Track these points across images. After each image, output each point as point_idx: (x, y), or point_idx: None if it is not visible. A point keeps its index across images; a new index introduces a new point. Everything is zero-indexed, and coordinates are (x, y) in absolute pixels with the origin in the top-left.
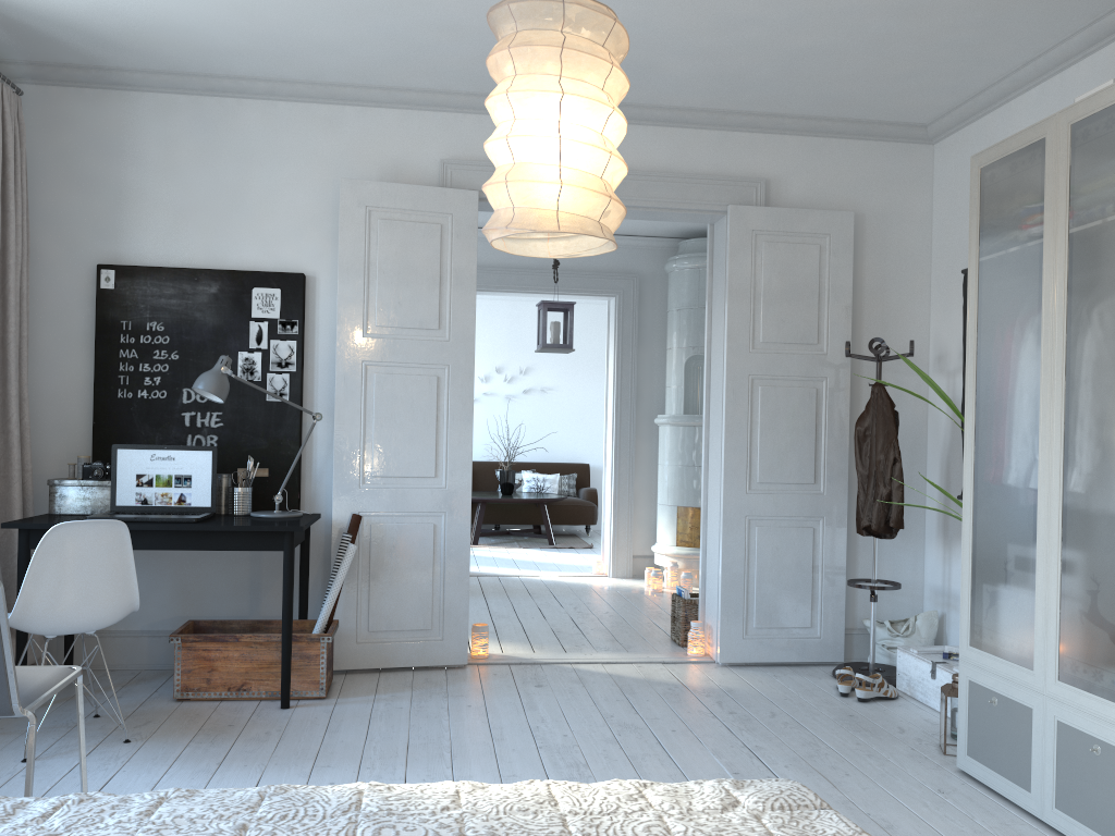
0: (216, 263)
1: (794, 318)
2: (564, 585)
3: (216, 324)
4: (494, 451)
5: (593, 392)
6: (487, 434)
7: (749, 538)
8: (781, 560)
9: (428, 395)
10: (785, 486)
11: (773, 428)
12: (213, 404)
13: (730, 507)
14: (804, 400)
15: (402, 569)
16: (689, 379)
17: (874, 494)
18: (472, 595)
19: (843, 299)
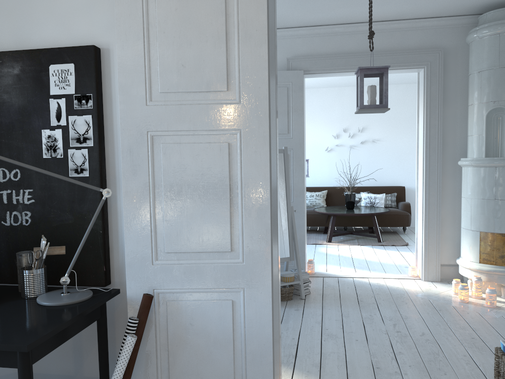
0: (21, 46)
1: None
2: (386, 290)
3: (20, 105)
4: (344, 180)
5: (407, 140)
6: (339, 170)
7: None
8: None
9: (219, 164)
10: None
11: None
12: (25, 182)
13: None
14: None
15: (201, 347)
16: (490, 128)
17: None
18: (313, 303)
19: None
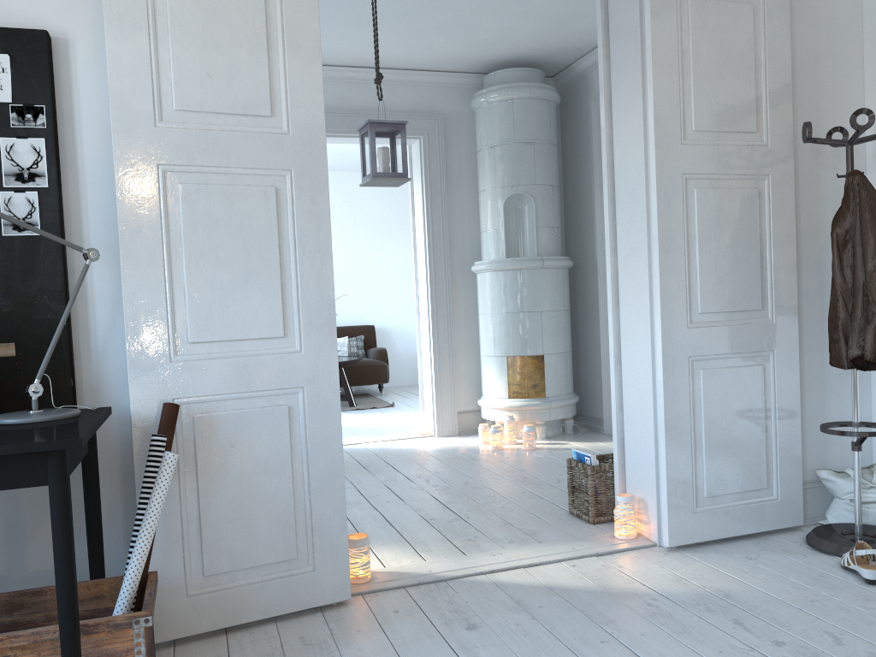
0: None
1: (729, 99)
2: (395, 451)
3: None
4: None
5: (372, 256)
6: None
7: (693, 385)
8: (731, 408)
9: (264, 216)
10: (730, 315)
11: (714, 242)
12: None
13: (670, 348)
14: (745, 204)
15: (247, 478)
16: (508, 221)
17: (866, 315)
18: None
19: (782, 75)
